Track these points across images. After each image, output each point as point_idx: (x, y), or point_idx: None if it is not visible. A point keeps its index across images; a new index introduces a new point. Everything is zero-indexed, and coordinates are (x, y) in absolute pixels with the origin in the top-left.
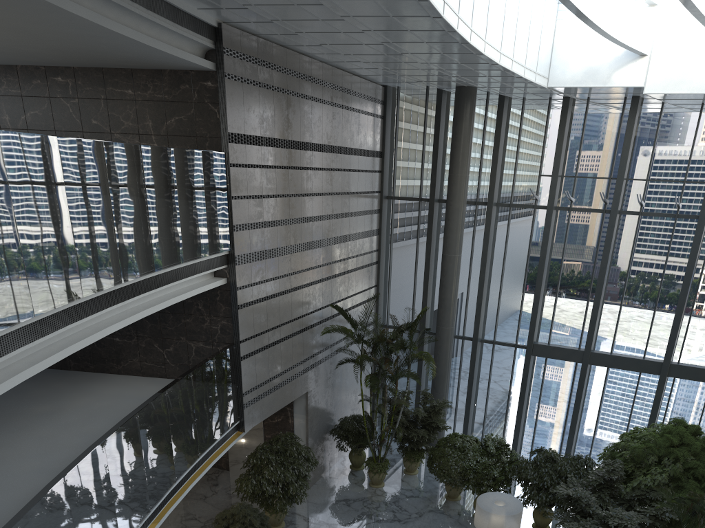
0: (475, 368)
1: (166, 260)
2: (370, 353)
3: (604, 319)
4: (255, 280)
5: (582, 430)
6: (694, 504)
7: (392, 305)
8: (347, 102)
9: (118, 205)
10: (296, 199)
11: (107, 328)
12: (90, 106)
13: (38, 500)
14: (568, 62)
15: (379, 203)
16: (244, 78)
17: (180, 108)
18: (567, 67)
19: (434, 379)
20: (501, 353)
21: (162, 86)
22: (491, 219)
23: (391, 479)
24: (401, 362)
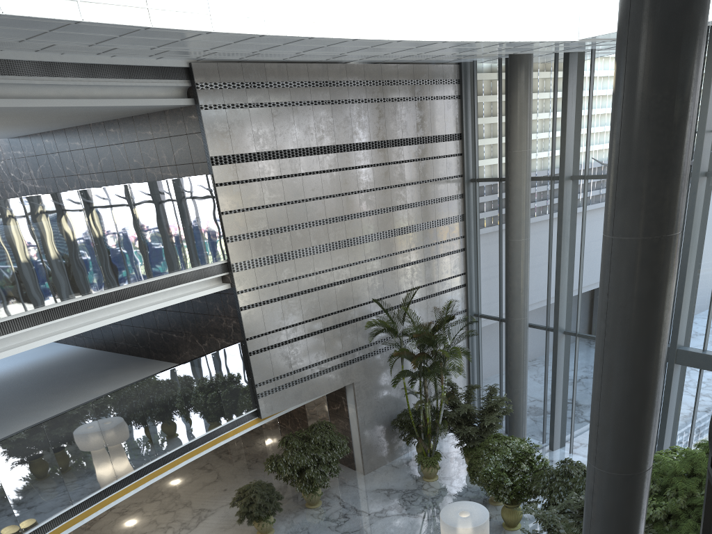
0: (558, 363)
1: (123, 278)
2: (416, 346)
3: (694, 308)
4: (262, 283)
5: (676, 443)
6: None
7: (483, 293)
8: (391, 94)
9: (47, 243)
10: (316, 202)
11: (49, 338)
12: (131, 149)
13: None
14: (598, 5)
15: (462, 188)
16: (227, 104)
17: (179, 141)
18: (598, 10)
19: (508, 374)
20: (585, 346)
21: (167, 125)
22: (563, 196)
23: (448, 474)
24: (493, 353)
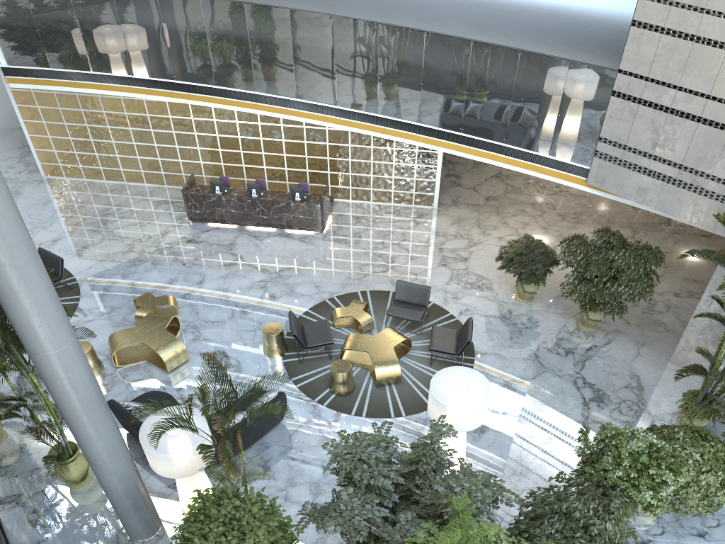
0: None
1: None
2: None
3: None
4: None
5: None
6: (232, 390)
7: None
8: None
9: None
10: None
11: None
12: None
13: (307, 12)
14: None
15: None
16: None
17: None
18: None
19: None
20: None
21: None
22: None
23: None
24: None
